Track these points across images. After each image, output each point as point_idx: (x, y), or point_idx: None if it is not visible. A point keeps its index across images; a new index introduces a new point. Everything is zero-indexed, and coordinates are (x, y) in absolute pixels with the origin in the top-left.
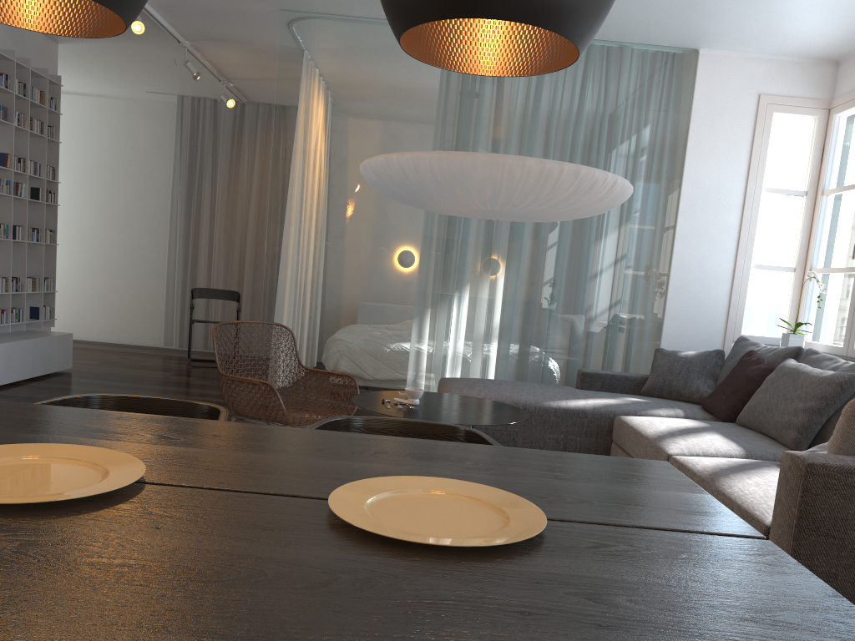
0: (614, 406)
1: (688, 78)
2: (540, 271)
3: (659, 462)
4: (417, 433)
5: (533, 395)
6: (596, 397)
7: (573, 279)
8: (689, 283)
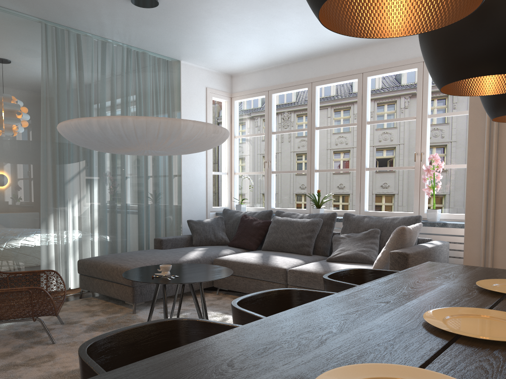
0: (207, 254)
1: (178, 75)
2: (120, 183)
3: (431, 262)
4: (340, 277)
5: (165, 257)
6: (188, 251)
7: (138, 186)
8: (190, 183)
